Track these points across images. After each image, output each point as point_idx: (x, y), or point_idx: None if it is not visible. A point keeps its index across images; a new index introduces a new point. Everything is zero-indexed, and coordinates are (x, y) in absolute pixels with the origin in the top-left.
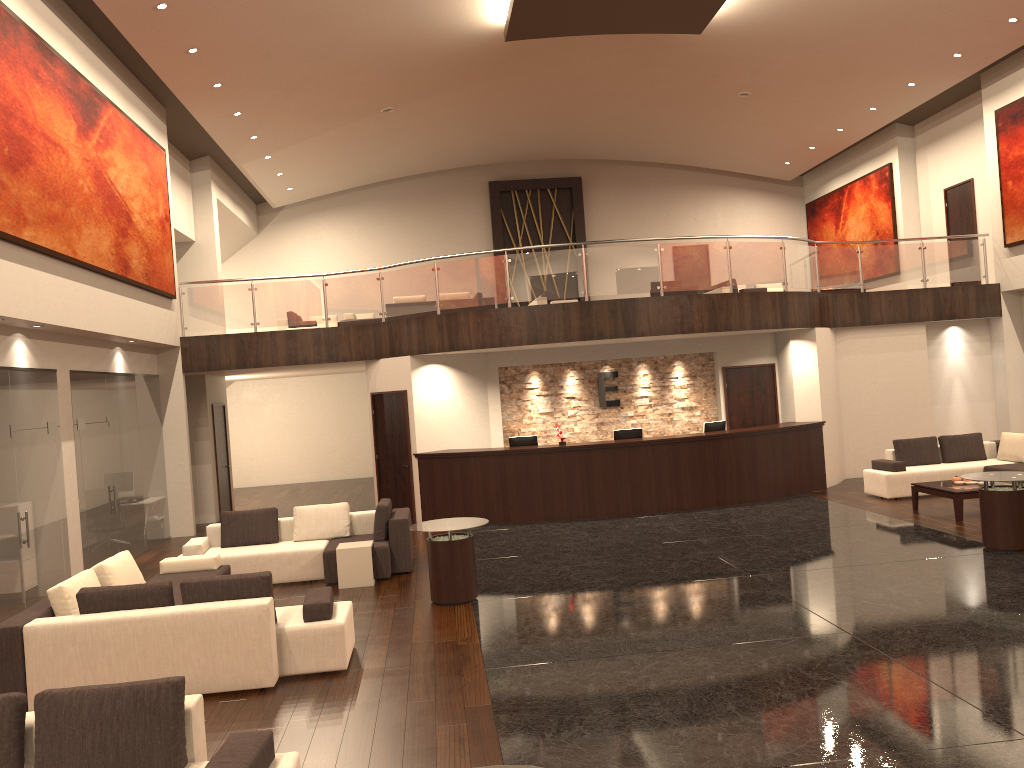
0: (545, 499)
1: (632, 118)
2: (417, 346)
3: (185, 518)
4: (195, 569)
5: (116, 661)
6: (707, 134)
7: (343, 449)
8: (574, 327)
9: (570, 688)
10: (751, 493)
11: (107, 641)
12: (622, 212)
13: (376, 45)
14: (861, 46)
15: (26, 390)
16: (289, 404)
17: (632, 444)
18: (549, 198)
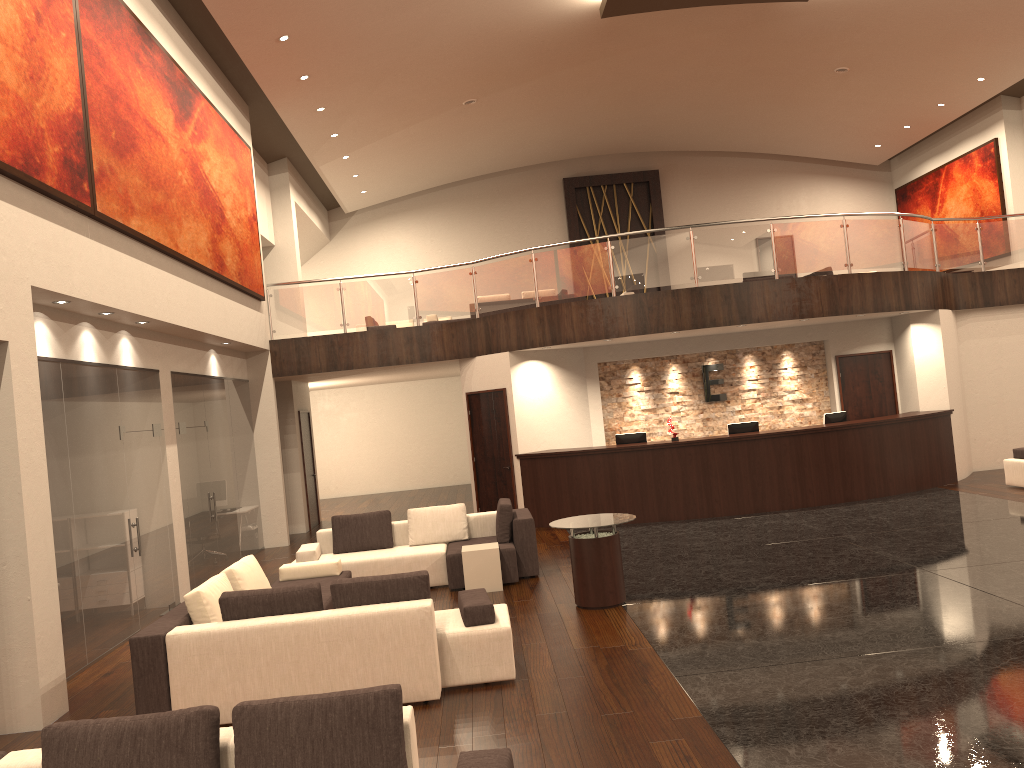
0: (659, 498)
1: (718, 103)
2: (516, 341)
3: (278, 528)
4: (316, 575)
5: (267, 672)
6: (795, 117)
7: (421, 457)
8: (685, 315)
9: (787, 696)
10: (880, 488)
11: (257, 650)
12: (702, 205)
13: (466, 28)
14: (978, 8)
15: (132, 390)
16: (366, 413)
17: (751, 438)
18: (625, 193)
